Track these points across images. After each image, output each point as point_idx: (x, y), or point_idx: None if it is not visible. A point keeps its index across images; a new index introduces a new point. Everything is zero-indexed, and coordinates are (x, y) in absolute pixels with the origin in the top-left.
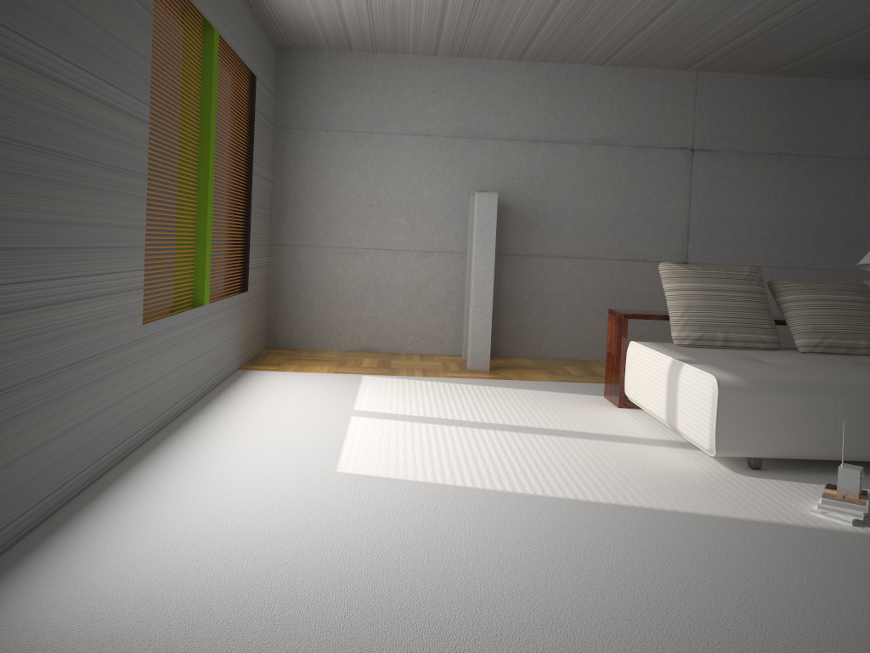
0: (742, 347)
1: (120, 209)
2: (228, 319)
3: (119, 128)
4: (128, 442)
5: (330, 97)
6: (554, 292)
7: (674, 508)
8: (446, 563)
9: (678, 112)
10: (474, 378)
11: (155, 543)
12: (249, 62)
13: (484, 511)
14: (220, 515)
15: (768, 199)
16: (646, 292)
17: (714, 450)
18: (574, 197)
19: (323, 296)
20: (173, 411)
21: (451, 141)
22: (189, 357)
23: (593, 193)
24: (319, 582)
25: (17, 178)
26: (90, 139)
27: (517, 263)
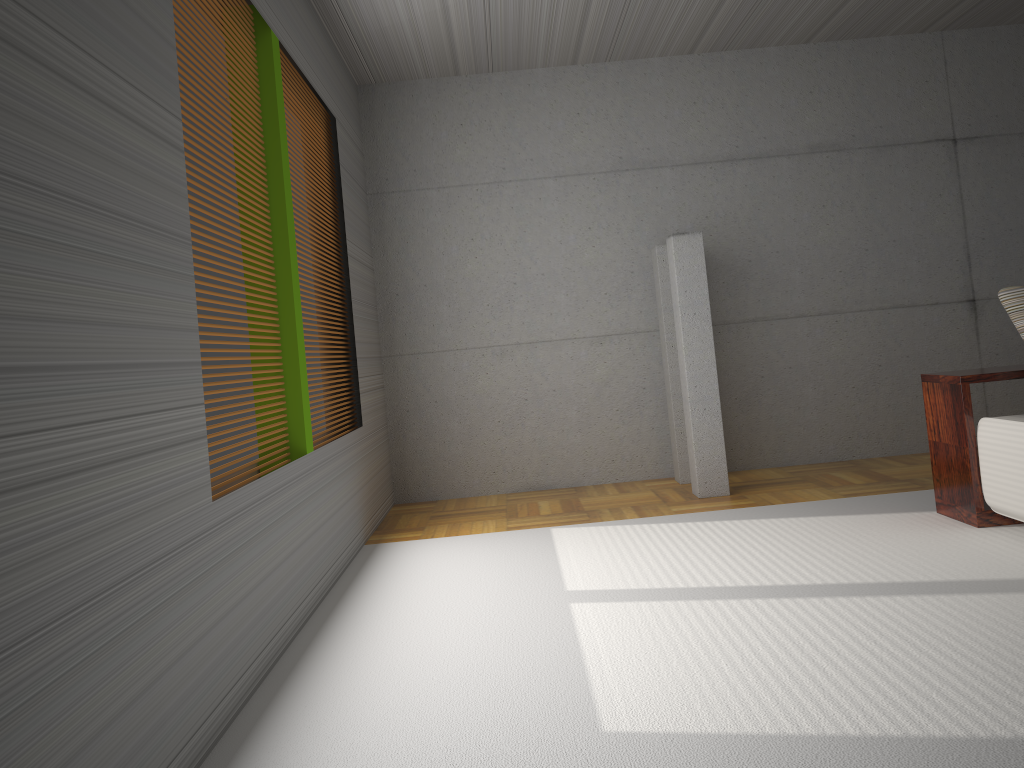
0: None
1: (146, 295)
2: (342, 471)
3: (128, 148)
4: (211, 721)
5: (436, 142)
6: (791, 368)
7: None
8: None
9: (925, 91)
10: (717, 510)
11: None
12: (324, 95)
13: None
14: None
15: None
16: (922, 349)
17: None
18: (798, 230)
19: (464, 420)
20: (281, 639)
21: (613, 178)
22: (294, 541)
23: (823, 221)
24: None
25: None
26: (68, 156)
27: (732, 334)
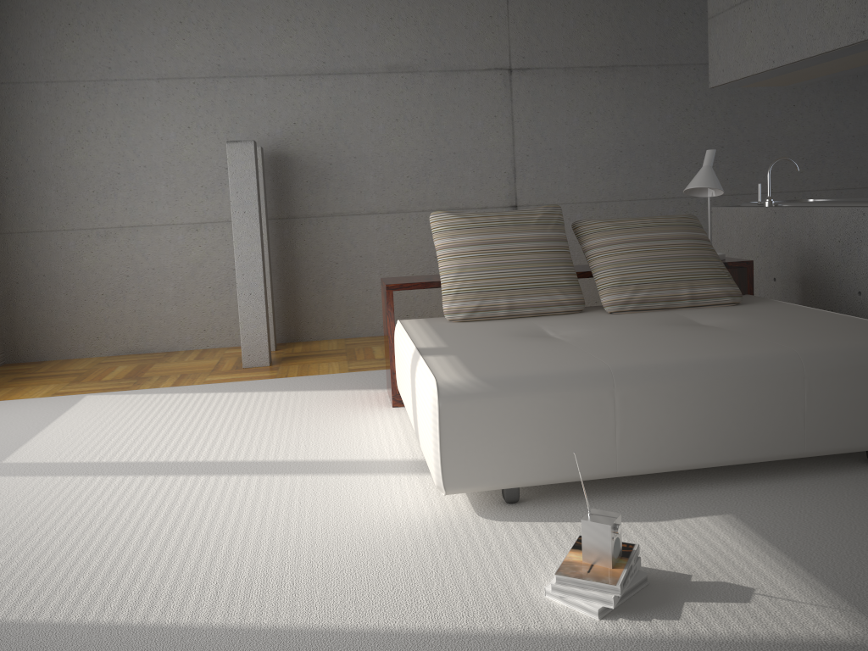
0: (535, 314)
1: None
2: None
3: None
4: None
5: (45, 39)
6: (361, 256)
7: (327, 620)
8: None
9: (489, 25)
10: (238, 381)
11: None
12: None
13: None
14: None
15: (604, 121)
16: None
17: (442, 487)
18: (374, 140)
19: (71, 292)
20: None
21: (211, 83)
22: None
23: (396, 132)
24: None
25: None
26: None
27: (313, 226)
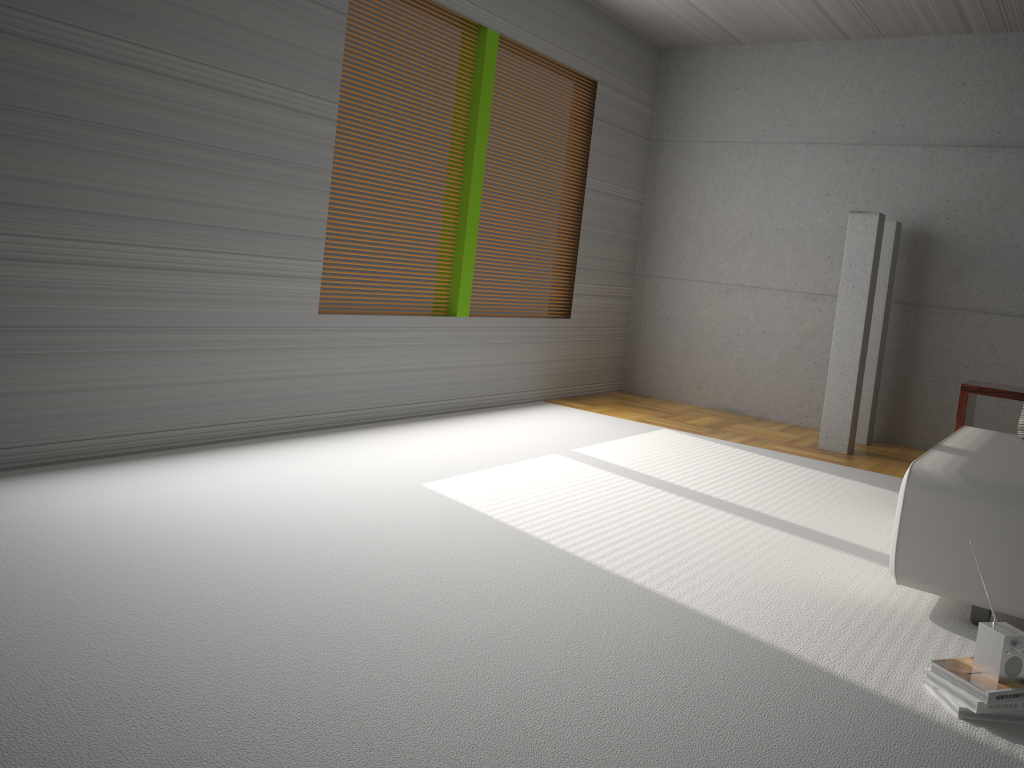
0: None
1: (276, 198)
2: (516, 341)
3: (276, 122)
4: (287, 421)
5: (712, 102)
6: (1000, 365)
7: (715, 613)
8: (330, 564)
9: None
10: (802, 456)
11: (163, 485)
12: (578, 65)
13: (476, 547)
14: (248, 483)
15: None
16: None
17: (893, 574)
18: None
19: (685, 339)
20: (383, 413)
21: (861, 150)
22: (419, 364)
23: None
24: (201, 540)
25: (98, 154)
26: (221, 129)
27: (945, 319)
